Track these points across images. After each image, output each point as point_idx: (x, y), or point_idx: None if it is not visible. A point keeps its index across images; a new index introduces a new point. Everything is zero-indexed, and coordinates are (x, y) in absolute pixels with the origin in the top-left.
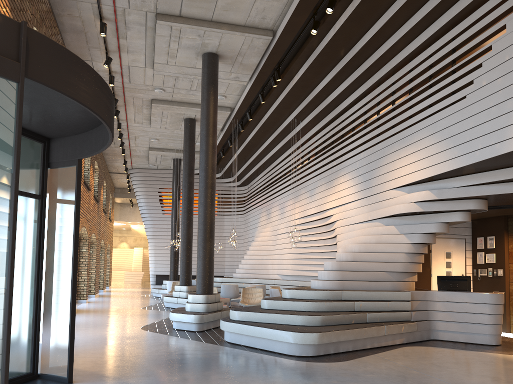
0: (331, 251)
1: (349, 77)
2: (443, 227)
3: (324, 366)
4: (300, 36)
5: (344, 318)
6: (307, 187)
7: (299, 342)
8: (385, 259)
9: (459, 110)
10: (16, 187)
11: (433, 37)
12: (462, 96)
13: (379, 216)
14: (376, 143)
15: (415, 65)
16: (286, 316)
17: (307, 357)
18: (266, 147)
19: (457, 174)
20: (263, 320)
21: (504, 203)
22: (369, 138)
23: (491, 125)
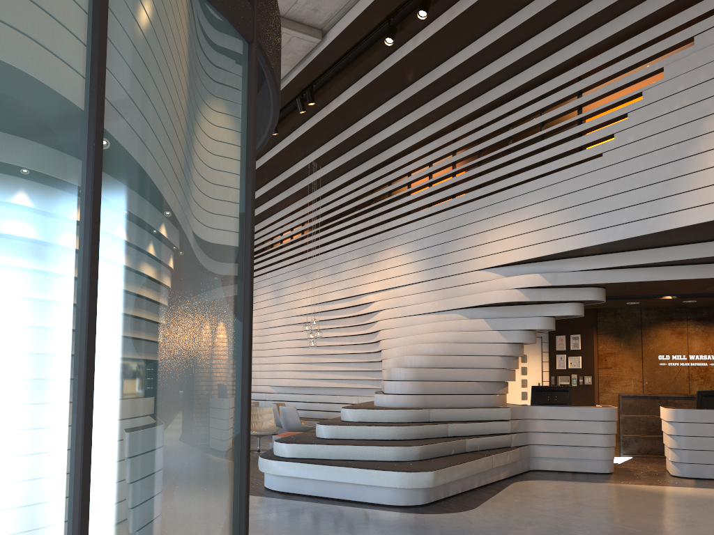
0: (362, 352)
1: (414, 112)
2: (550, 323)
3: (457, 518)
4: (359, 44)
5: (444, 448)
6: (327, 262)
7: (408, 486)
8: (474, 365)
9: (592, 172)
10: (252, 239)
11: (550, 72)
12: (596, 154)
13: (460, 306)
14: (452, 206)
15: (518, 107)
16: (370, 449)
17: (416, 506)
18: (256, 200)
19: (578, 254)
20: (334, 456)
21: (615, 294)
22: (440, 199)
23: (642, 194)
